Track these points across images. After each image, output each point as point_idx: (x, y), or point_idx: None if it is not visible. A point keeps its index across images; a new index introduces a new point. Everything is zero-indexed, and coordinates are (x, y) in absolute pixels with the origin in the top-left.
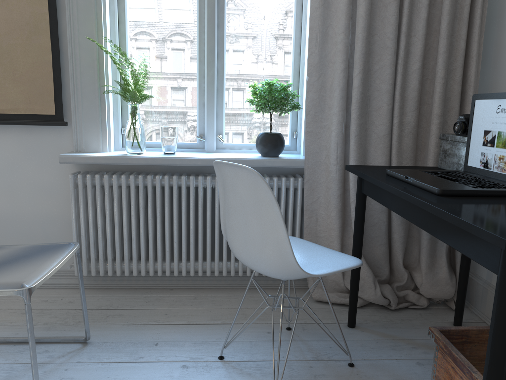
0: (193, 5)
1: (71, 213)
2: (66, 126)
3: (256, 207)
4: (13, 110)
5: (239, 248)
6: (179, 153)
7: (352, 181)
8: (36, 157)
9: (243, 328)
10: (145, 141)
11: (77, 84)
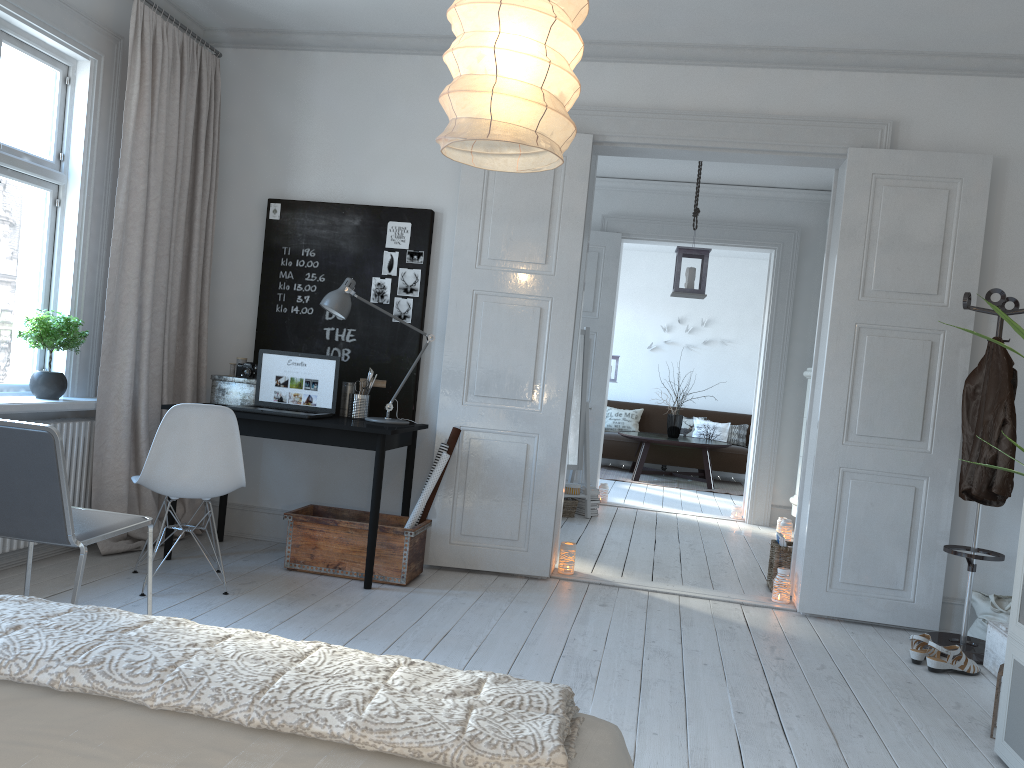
0: None
1: None
2: None
3: (219, 438)
4: None
5: (188, 477)
6: None
7: (144, 420)
8: None
9: (104, 582)
10: None
11: None
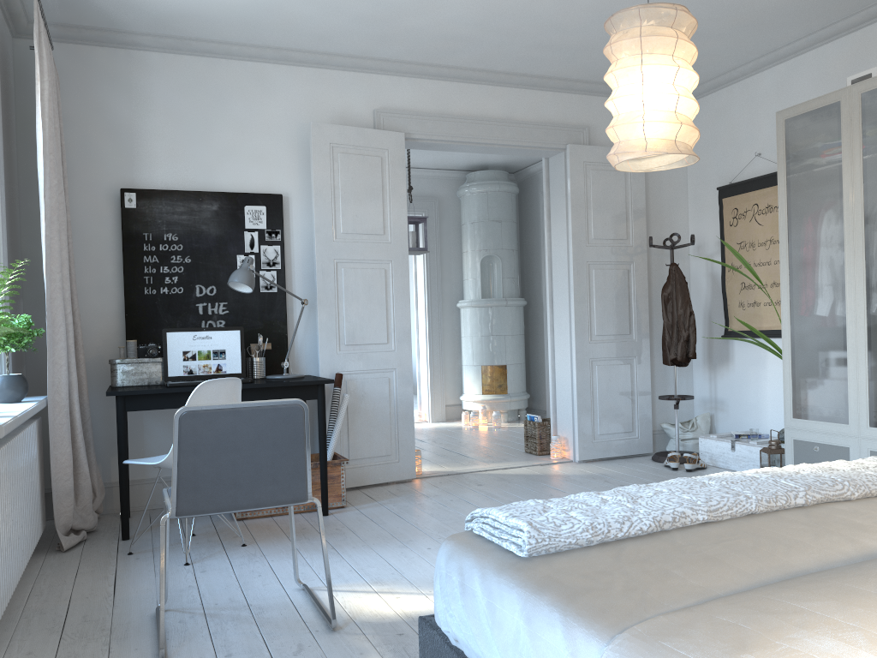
0: None
1: None
2: None
3: None
4: None
5: None
6: None
7: (79, 411)
8: None
9: (127, 566)
10: None
11: None
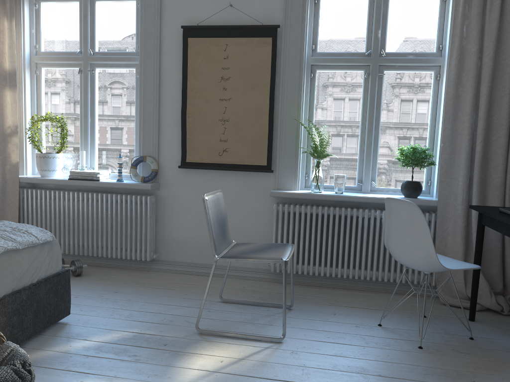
0: (359, 94)
1: (273, 229)
2: (272, 173)
3: (412, 225)
4: (241, 162)
5: (399, 251)
6: (344, 192)
7: (474, 217)
8: (251, 192)
9: (391, 313)
10: (323, 184)
11: (281, 146)
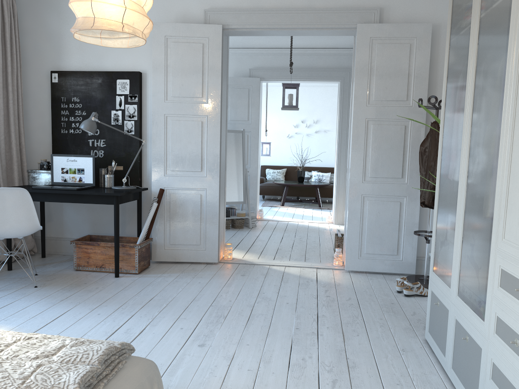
0: None
1: None
2: None
3: (21, 205)
4: None
5: (6, 227)
6: None
7: None
8: None
9: None
10: None
11: None
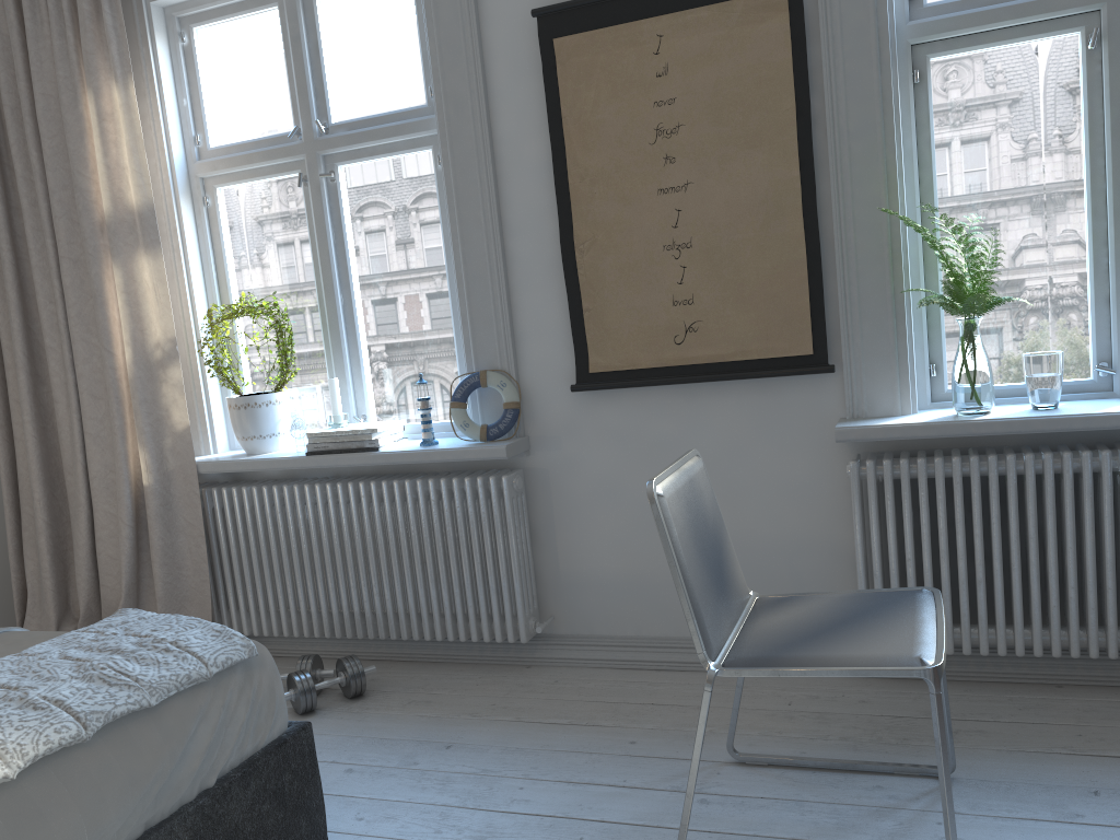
0: (1073, 105)
1: (854, 533)
2: (830, 373)
3: None
4: (738, 353)
5: None
6: (1060, 404)
7: None
8: (776, 433)
9: None
10: (993, 387)
11: (851, 294)
